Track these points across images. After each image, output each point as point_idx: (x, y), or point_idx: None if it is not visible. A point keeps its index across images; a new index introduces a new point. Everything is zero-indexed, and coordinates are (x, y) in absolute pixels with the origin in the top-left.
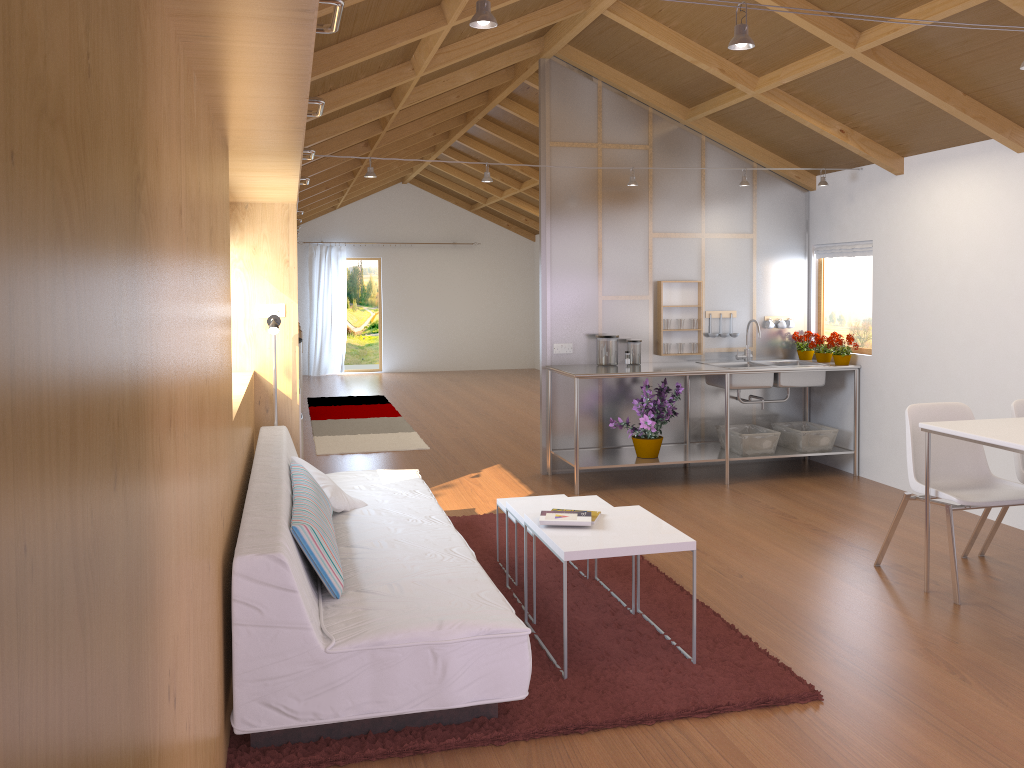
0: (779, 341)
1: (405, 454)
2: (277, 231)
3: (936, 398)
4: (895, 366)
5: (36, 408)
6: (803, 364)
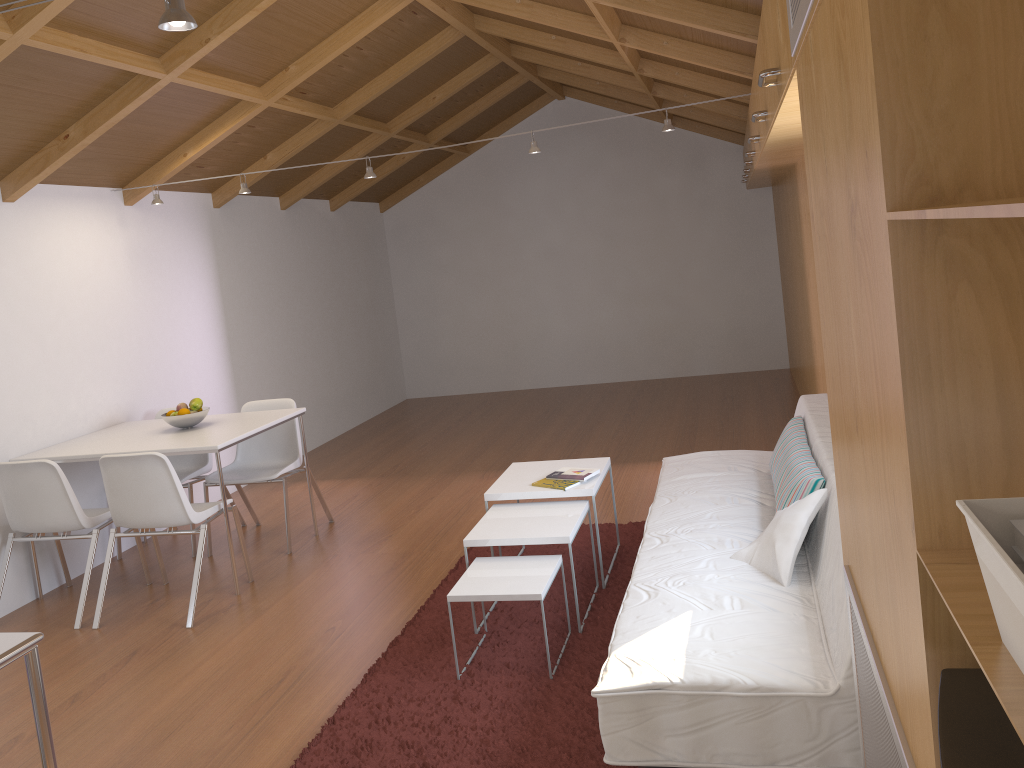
0: None
1: None
2: None
3: None
4: None
5: (797, 250)
6: None
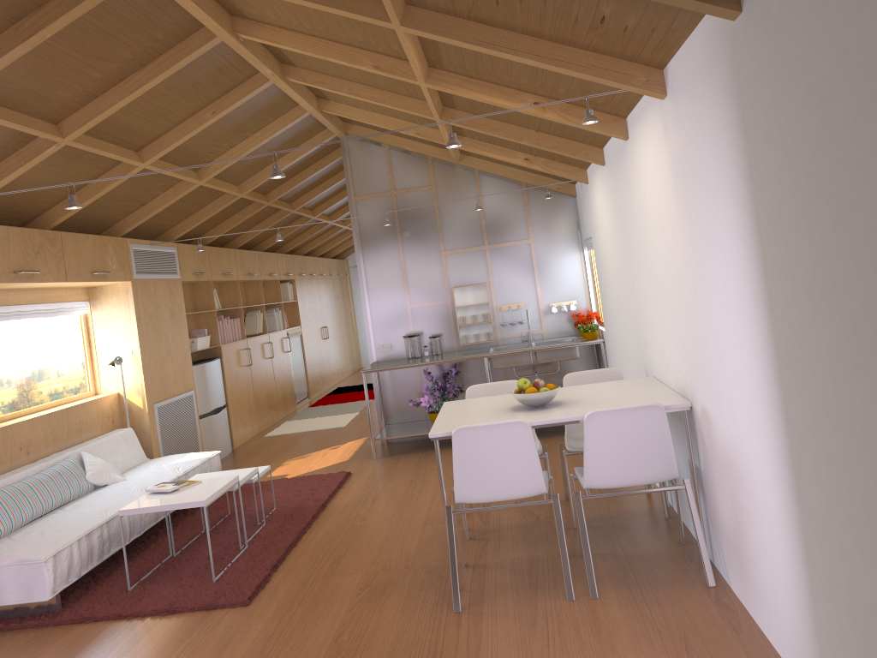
0: (566, 322)
1: (320, 432)
2: (121, 301)
3: (620, 366)
4: (610, 339)
5: None
6: (576, 340)
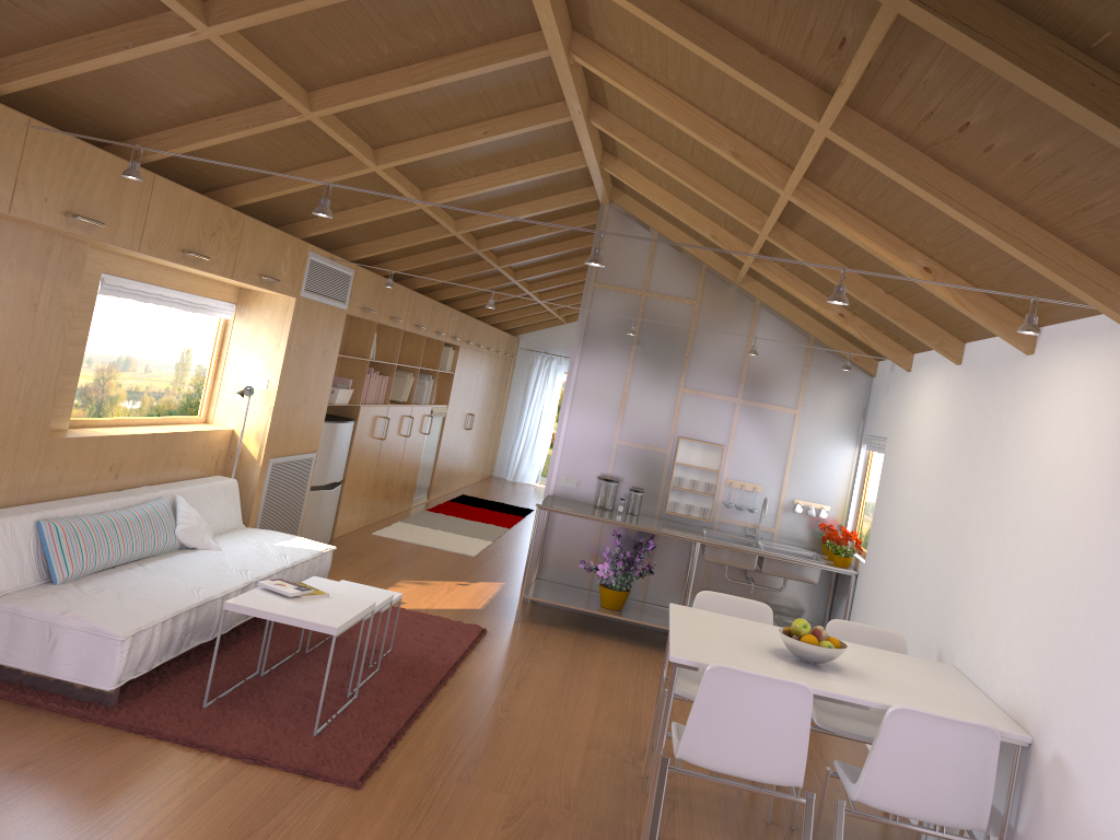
0: (808, 529)
1: (443, 554)
2: (276, 318)
3: (880, 619)
4: (871, 578)
5: None
6: (816, 558)
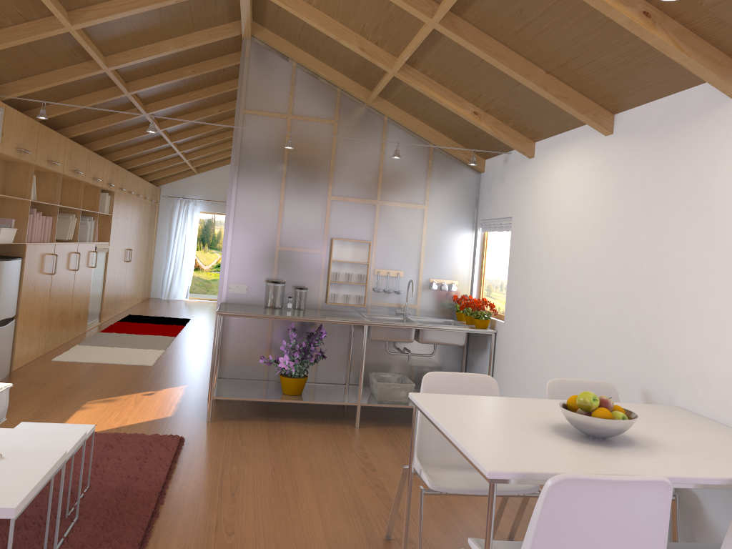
0: (442, 302)
1: (124, 368)
2: None
3: (539, 368)
4: (517, 334)
5: None
6: (455, 324)
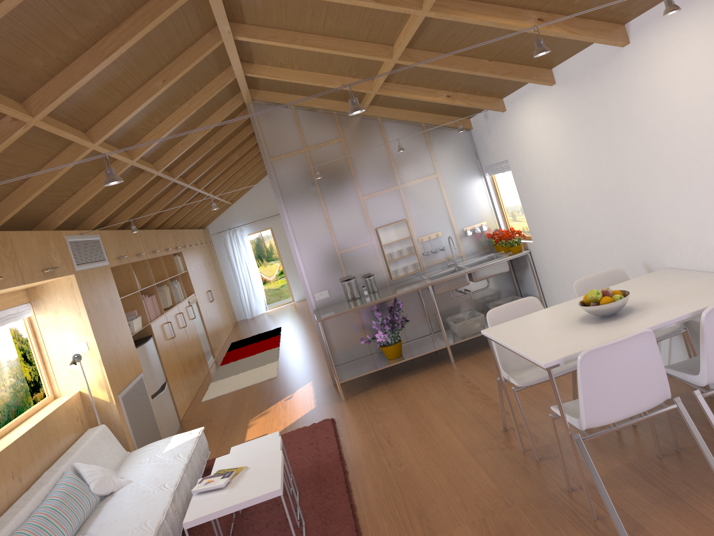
0: (480, 242)
1: (257, 386)
2: (67, 296)
3: (570, 269)
4: (545, 248)
5: None
6: (497, 256)
